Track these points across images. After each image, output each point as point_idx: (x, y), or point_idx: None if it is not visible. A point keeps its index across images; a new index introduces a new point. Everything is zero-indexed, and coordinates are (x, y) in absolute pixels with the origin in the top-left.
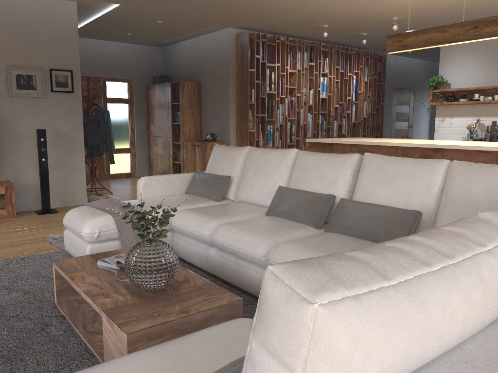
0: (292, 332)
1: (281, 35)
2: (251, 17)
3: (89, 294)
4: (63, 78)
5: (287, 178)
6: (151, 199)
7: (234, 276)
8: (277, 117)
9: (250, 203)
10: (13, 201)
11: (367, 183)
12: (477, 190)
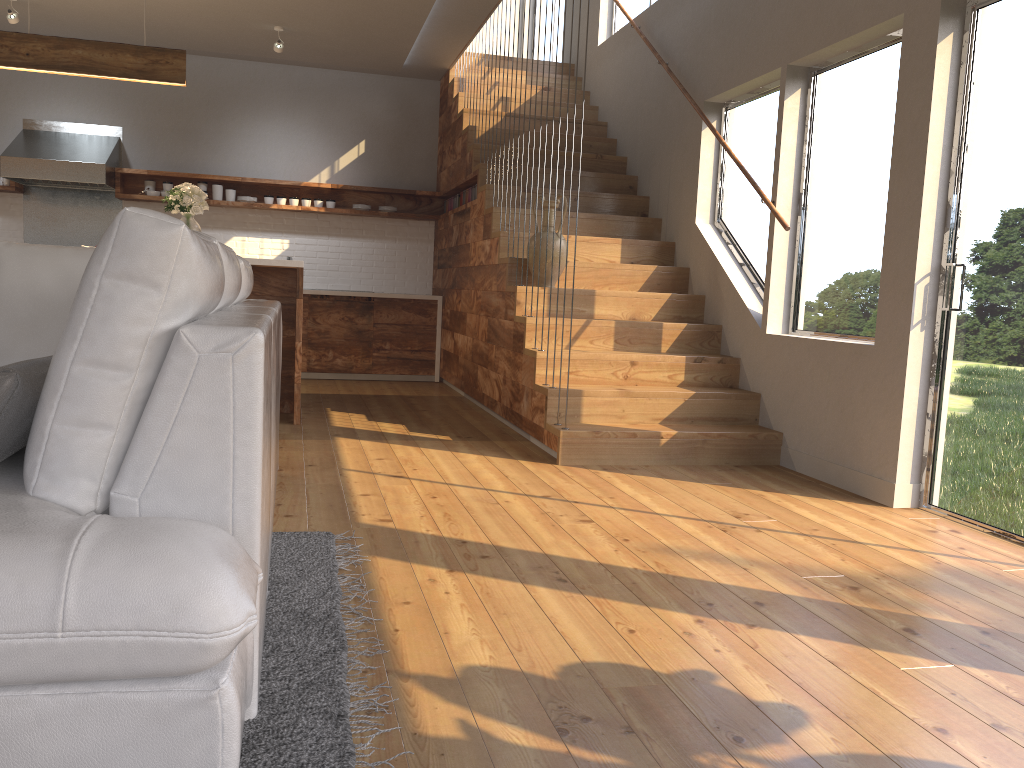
0: (164, 251)
1: None
2: None
3: None
4: None
5: None
6: None
7: None
8: None
9: None
10: None
11: None
12: (46, 280)
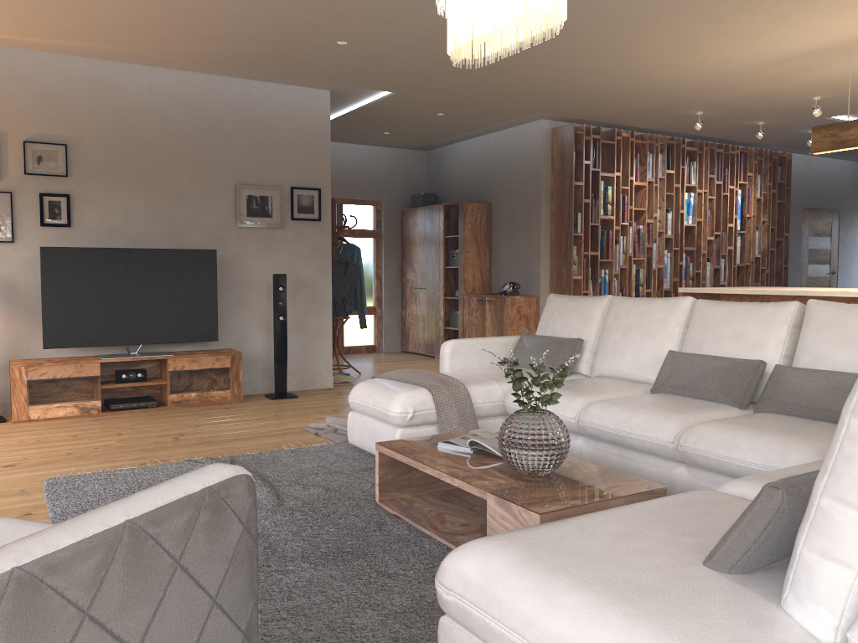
0: None
1: (621, 128)
2: (583, 104)
3: (457, 476)
4: (308, 200)
5: (678, 339)
6: (464, 371)
7: None
8: (617, 256)
9: (616, 379)
10: (240, 378)
11: (817, 342)
12: None
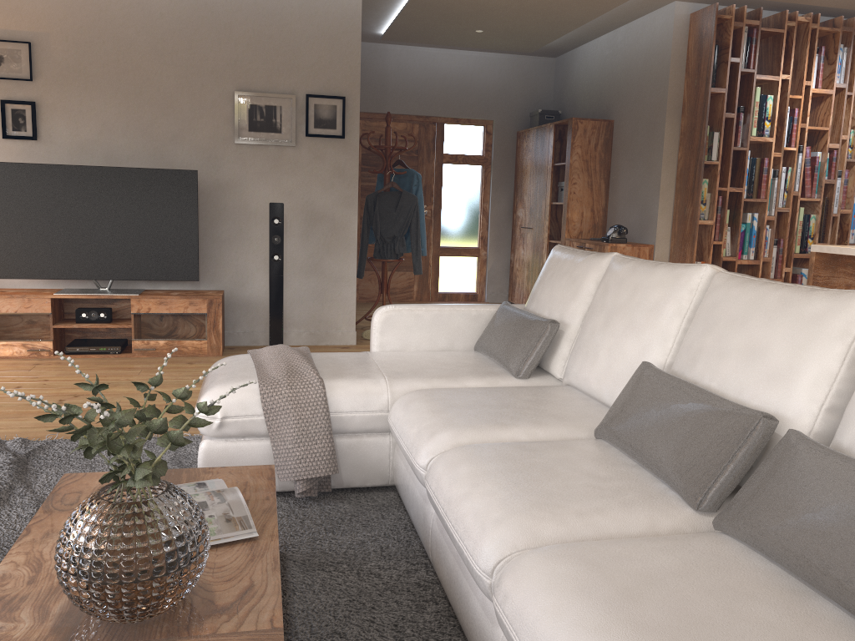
0: None
1: (804, 11)
2: None
3: None
4: (328, 112)
5: (675, 341)
6: (385, 354)
7: (452, 592)
8: (773, 195)
9: (587, 394)
10: (219, 328)
11: None
12: None
